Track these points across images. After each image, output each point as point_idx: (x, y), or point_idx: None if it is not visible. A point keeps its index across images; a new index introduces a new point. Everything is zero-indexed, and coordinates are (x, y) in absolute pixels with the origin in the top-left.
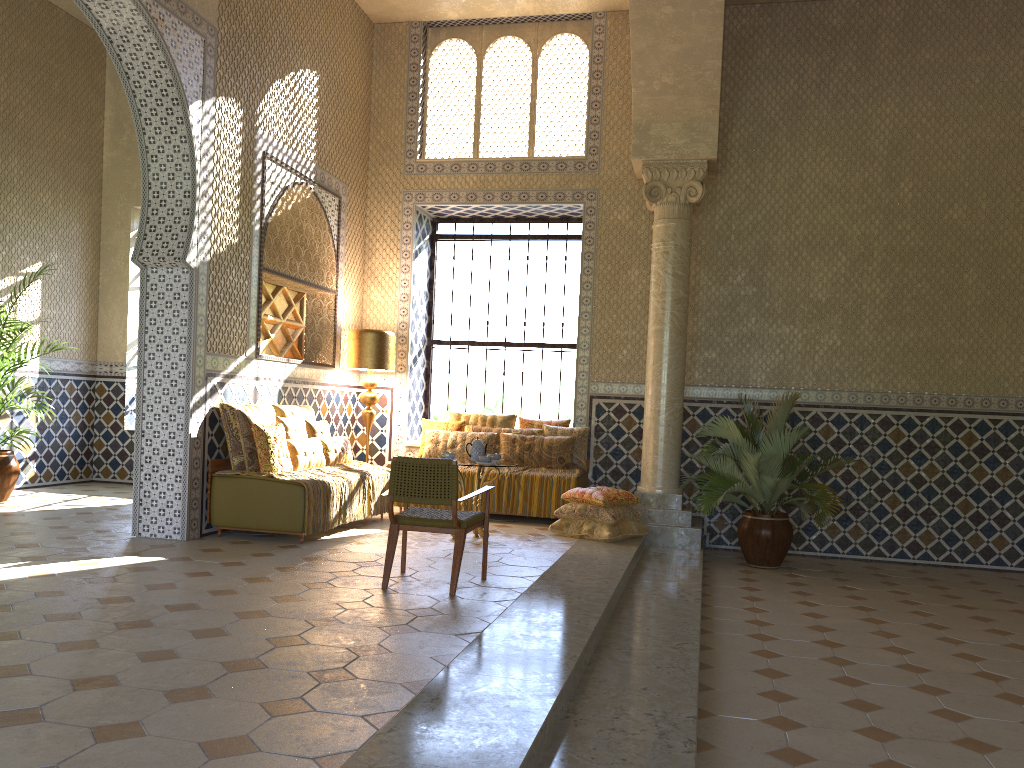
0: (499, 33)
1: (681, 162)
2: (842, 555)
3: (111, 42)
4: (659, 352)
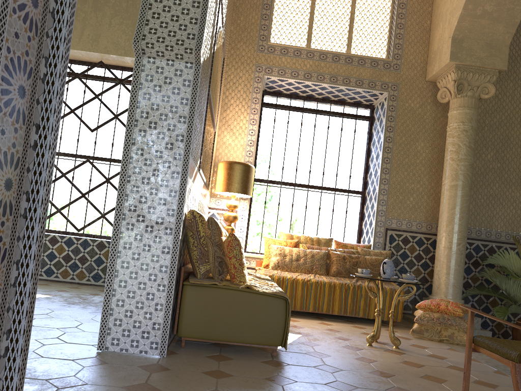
0: None
1: (481, 69)
2: None
3: None
4: (457, 201)
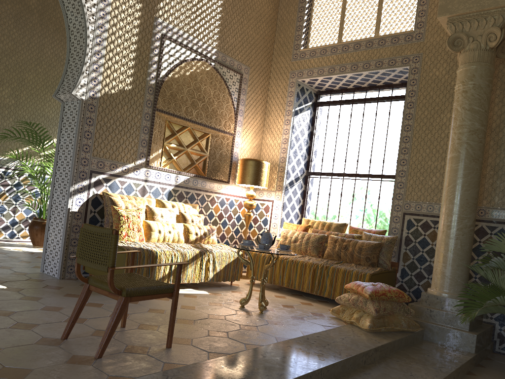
0: None
1: (482, 13)
2: None
3: None
4: (452, 176)
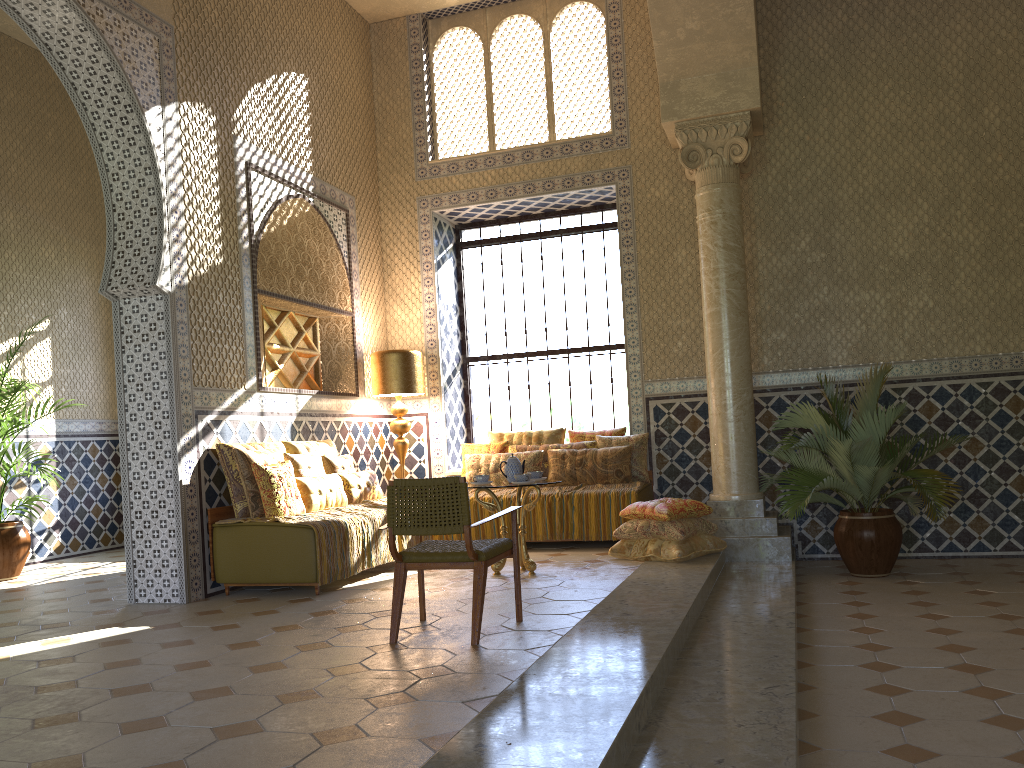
0: (504, 13)
1: (719, 118)
2: (965, 553)
3: (50, 50)
4: (718, 337)
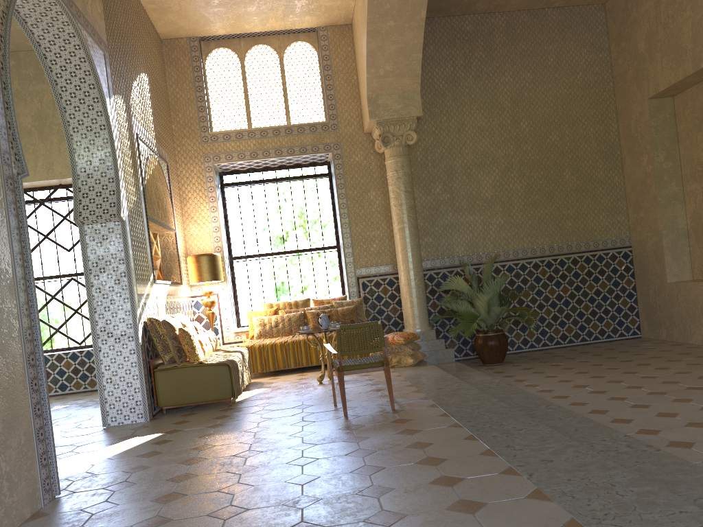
0: (253, 43)
1: (400, 119)
2: (525, 350)
3: (45, 58)
4: (405, 241)
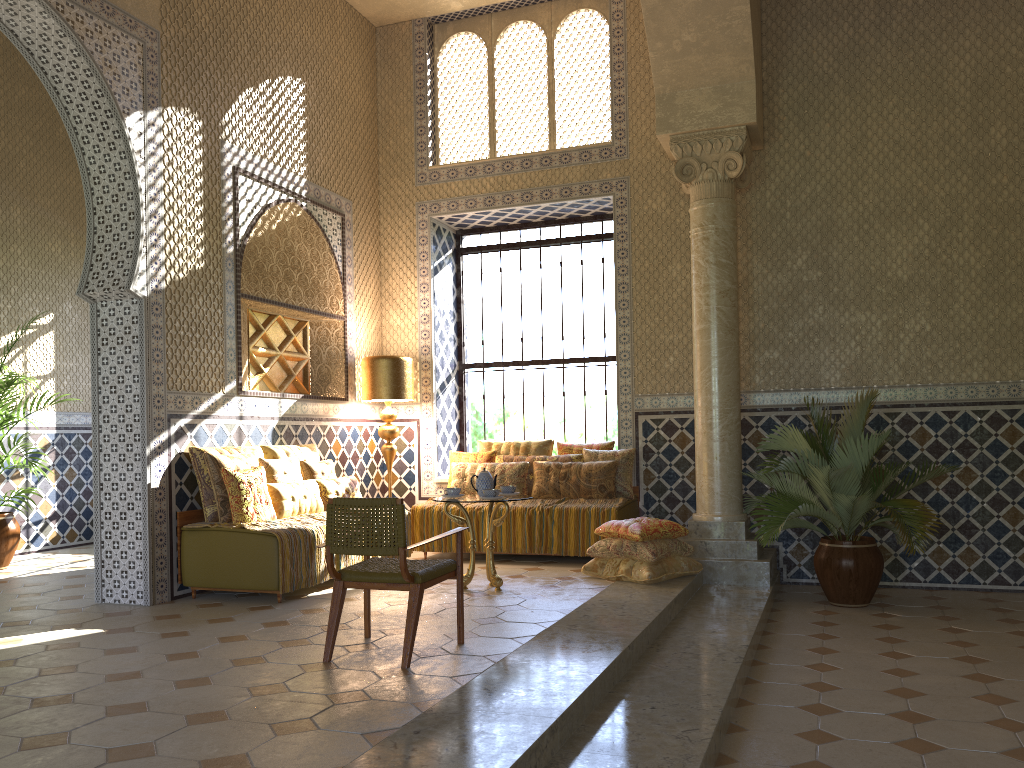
0: (509, 19)
1: (715, 132)
2: (953, 585)
3: (32, 54)
4: (706, 355)
